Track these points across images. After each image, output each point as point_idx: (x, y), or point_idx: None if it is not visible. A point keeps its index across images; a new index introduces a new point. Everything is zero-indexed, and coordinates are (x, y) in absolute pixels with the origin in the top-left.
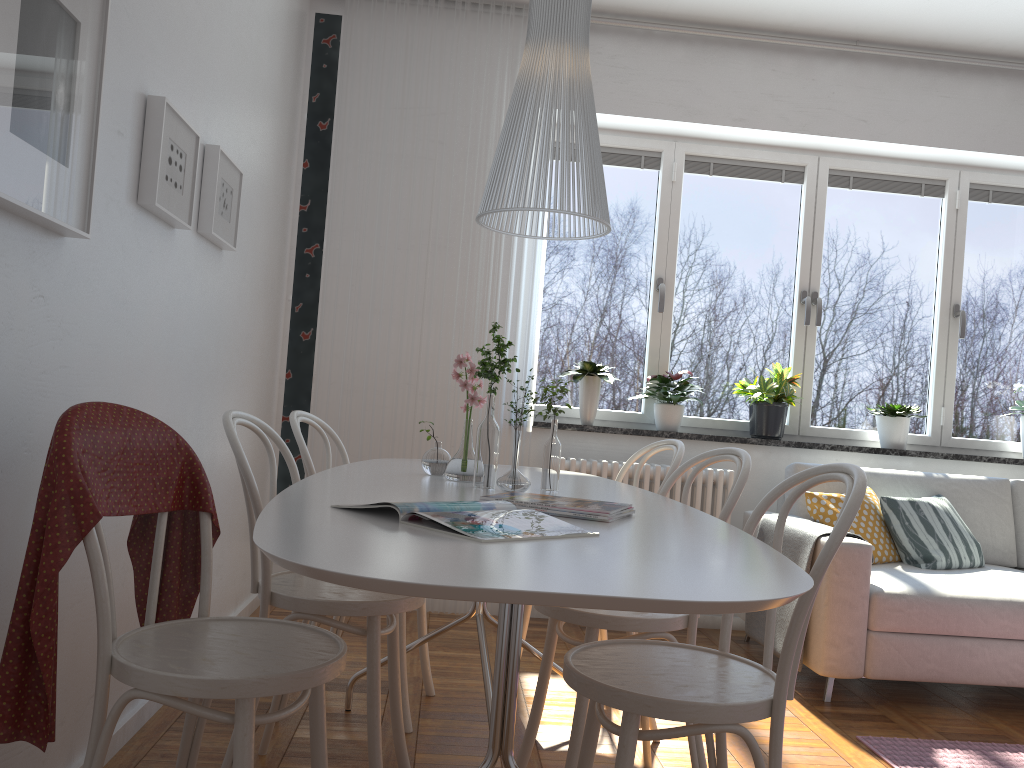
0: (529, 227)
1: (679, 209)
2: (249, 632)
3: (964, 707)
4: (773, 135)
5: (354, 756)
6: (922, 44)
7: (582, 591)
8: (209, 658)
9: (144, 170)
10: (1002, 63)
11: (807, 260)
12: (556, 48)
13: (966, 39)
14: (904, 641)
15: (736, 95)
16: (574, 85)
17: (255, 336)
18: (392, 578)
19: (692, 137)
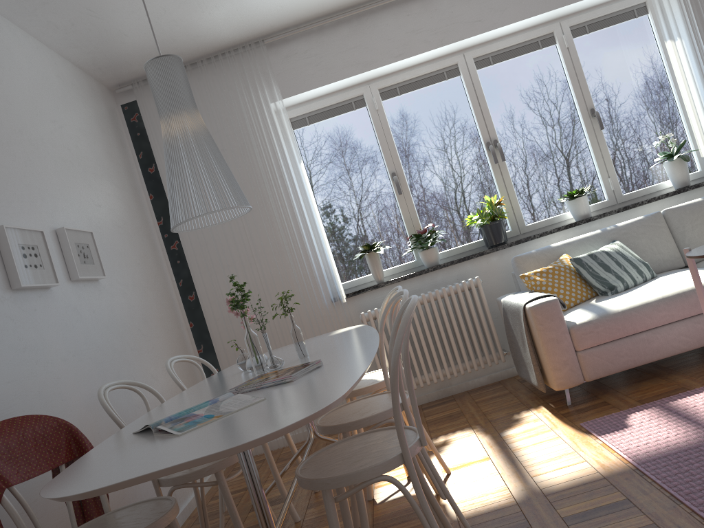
0: (295, 178)
1: (388, 125)
2: (128, 513)
3: (662, 375)
4: (425, 55)
5: None
6: None
7: (177, 462)
8: None
9: (8, 269)
10: None
11: (482, 122)
12: (173, 120)
13: None
14: (601, 350)
15: (391, 41)
16: (191, 136)
17: (152, 314)
18: (80, 491)
19: (378, 77)
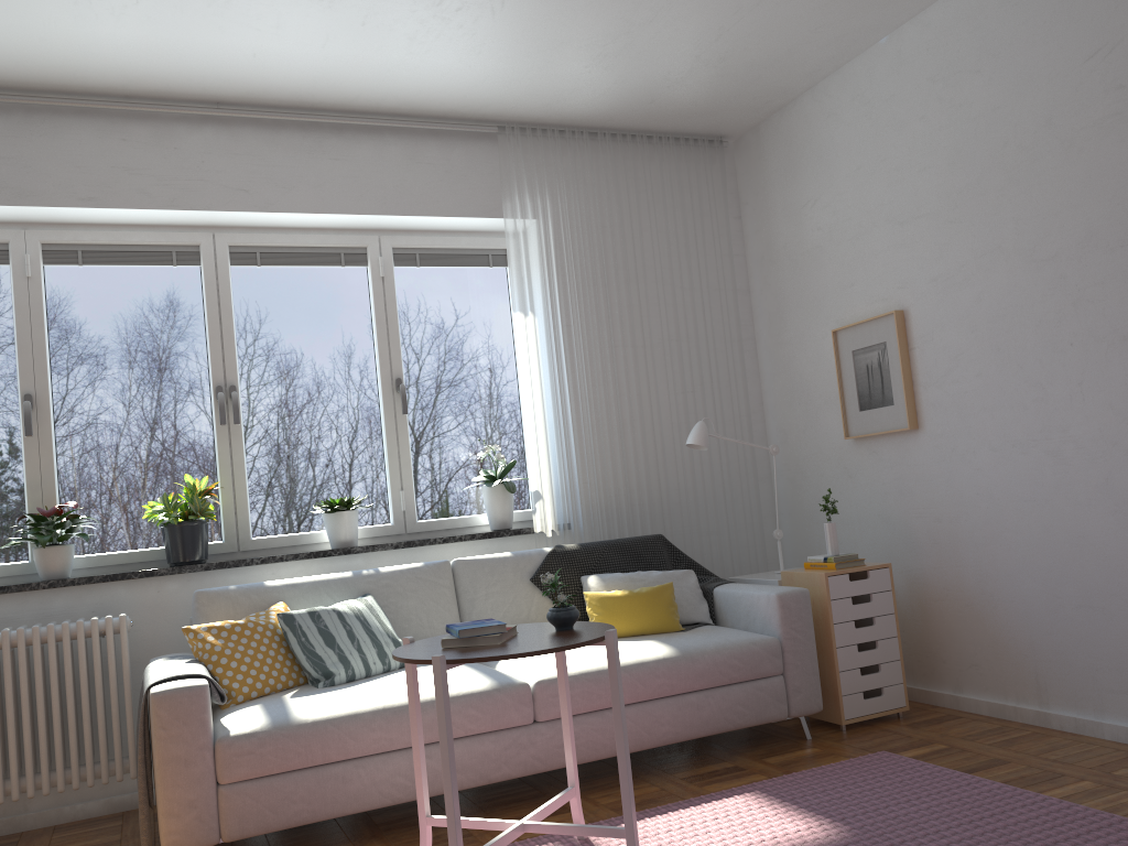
0: None
1: (42, 309)
2: None
3: (361, 839)
4: (141, 213)
5: None
6: (292, 104)
7: None
8: None
9: None
10: (386, 121)
11: (218, 351)
12: None
13: (333, 97)
14: (262, 787)
15: (80, 170)
16: None
17: None
18: None
19: (47, 222)
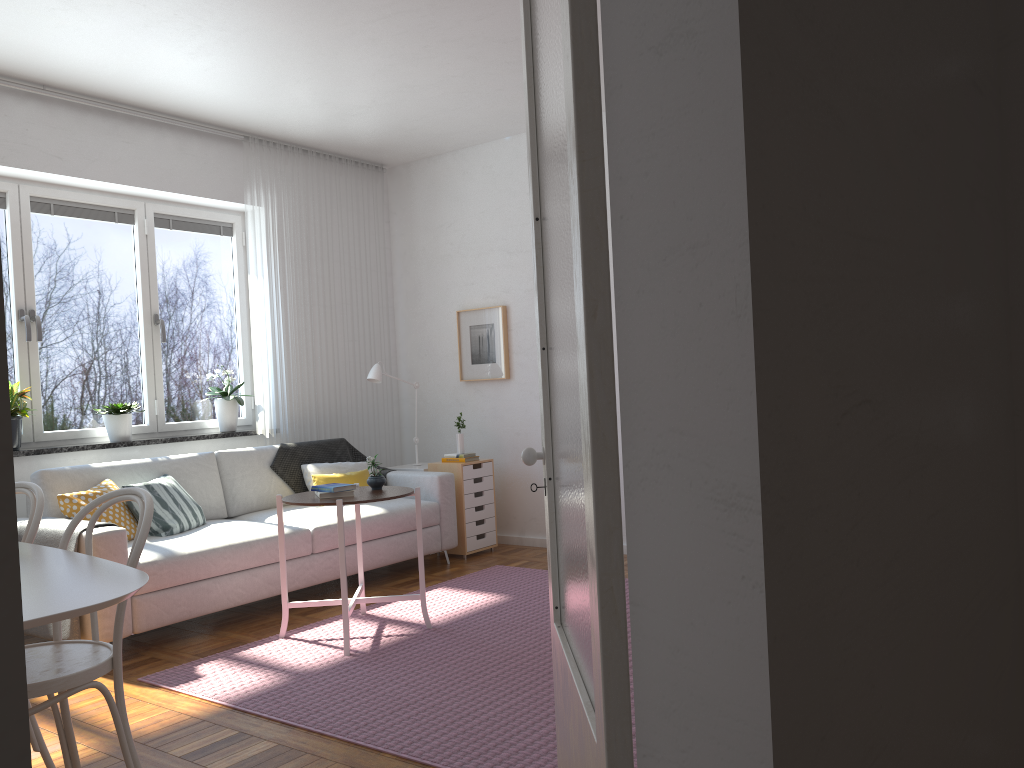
0: None
1: None
2: None
3: (208, 631)
4: None
5: None
6: (103, 96)
7: (25, 618)
8: None
9: None
10: (169, 120)
11: (21, 281)
12: None
13: (139, 99)
14: (160, 596)
15: None
16: None
17: None
18: None
19: None
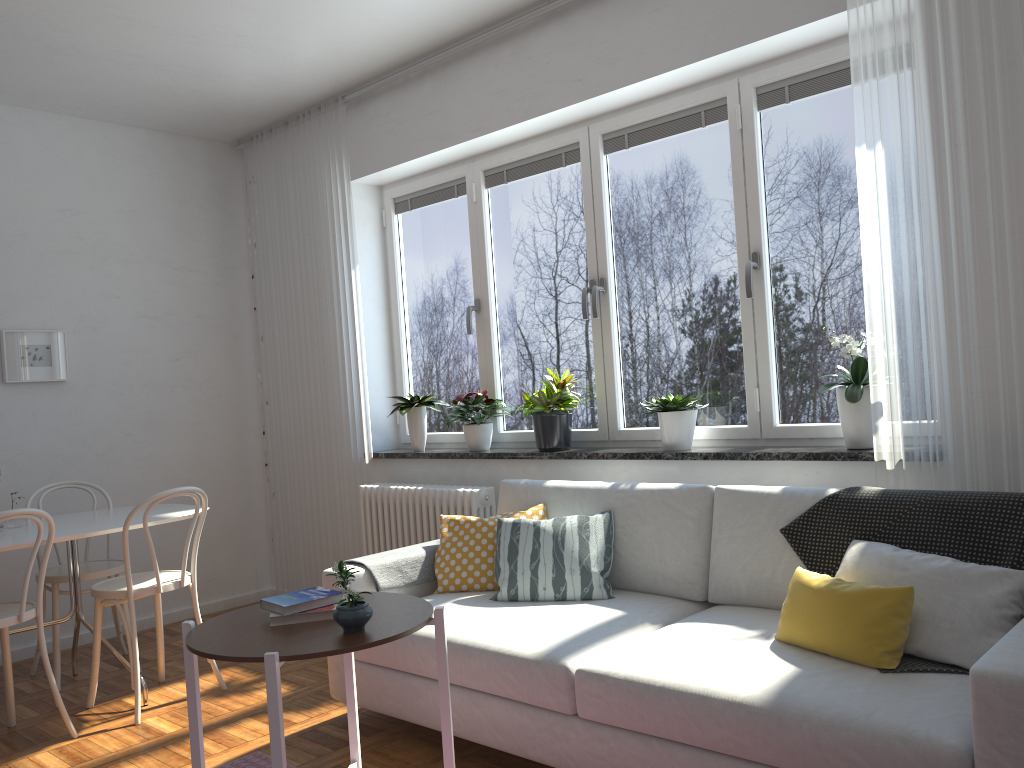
0: (346, 288)
1: (483, 227)
2: None
3: (455, 753)
4: (516, 129)
5: None
6: None
7: None
8: None
9: None
10: None
11: (592, 245)
12: None
13: None
14: (371, 673)
15: (471, 106)
16: None
17: (174, 418)
18: None
19: (483, 152)
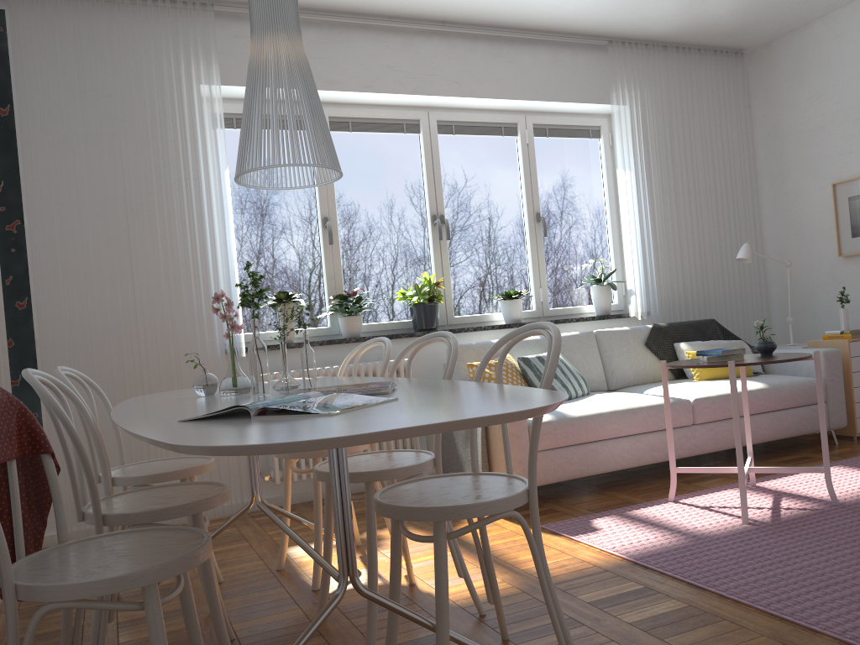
0: (214, 186)
1: None
2: (115, 542)
3: (597, 491)
4: (394, 97)
5: (181, 641)
6: (488, 23)
7: (447, 420)
8: (102, 565)
9: None
10: (542, 36)
11: (432, 191)
12: (280, 38)
13: (518, 19)
14: (555, 454)
15: (362, 67)
16: (299, 66)
17: None
18: (319, 438)
19: (332, 102)
